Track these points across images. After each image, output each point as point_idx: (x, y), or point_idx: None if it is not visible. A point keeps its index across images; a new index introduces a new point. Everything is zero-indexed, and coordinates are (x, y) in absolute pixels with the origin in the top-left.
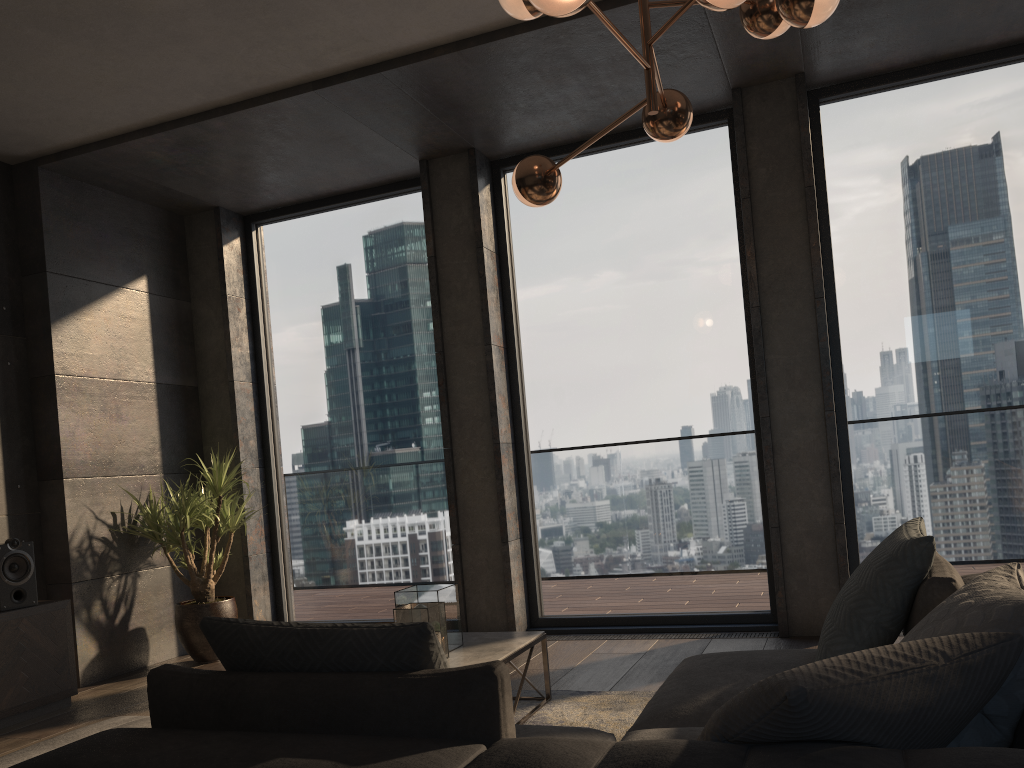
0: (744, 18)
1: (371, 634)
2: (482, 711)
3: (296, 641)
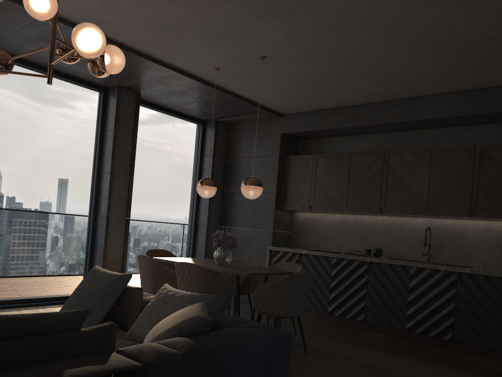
0: (62, 51)
1: (62, 316)
2: (114, 340)
3: (22, 322)
